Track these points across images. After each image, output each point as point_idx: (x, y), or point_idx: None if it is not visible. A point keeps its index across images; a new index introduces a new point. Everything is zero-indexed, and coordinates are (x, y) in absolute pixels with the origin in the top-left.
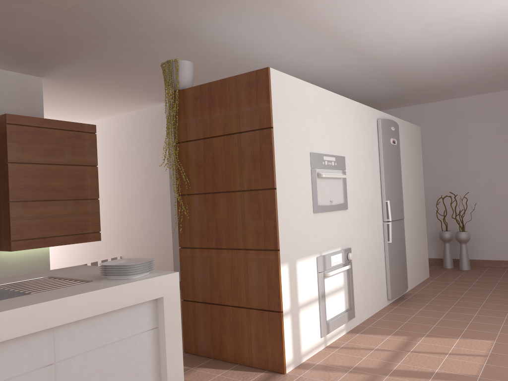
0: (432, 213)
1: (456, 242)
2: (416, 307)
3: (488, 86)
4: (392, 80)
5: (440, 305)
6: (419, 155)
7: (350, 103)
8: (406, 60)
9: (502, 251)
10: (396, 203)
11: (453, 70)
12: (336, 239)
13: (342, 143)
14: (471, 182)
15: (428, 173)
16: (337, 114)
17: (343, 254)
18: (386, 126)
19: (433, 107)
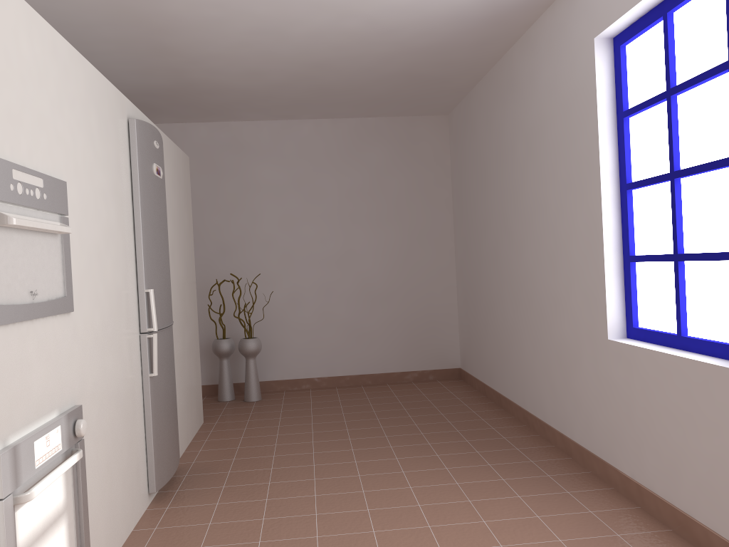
0: (199, 309)
1: (237, 356)
2: (208, 500)
3: (291, 106)
4: (146, 56)
5: (249, 485)
6: (189, 207)
7: (78, 61)
8: (185, 12)
9: (302, 364)
10: (163, 295)
11: (254, 60)
12: (46, 391)
13: (60, 149)
14: (260, 259)
15: (193, 242)
16: (47, 72)
17: (65, 427)
18: (145, 137)
19: (202, 132)
